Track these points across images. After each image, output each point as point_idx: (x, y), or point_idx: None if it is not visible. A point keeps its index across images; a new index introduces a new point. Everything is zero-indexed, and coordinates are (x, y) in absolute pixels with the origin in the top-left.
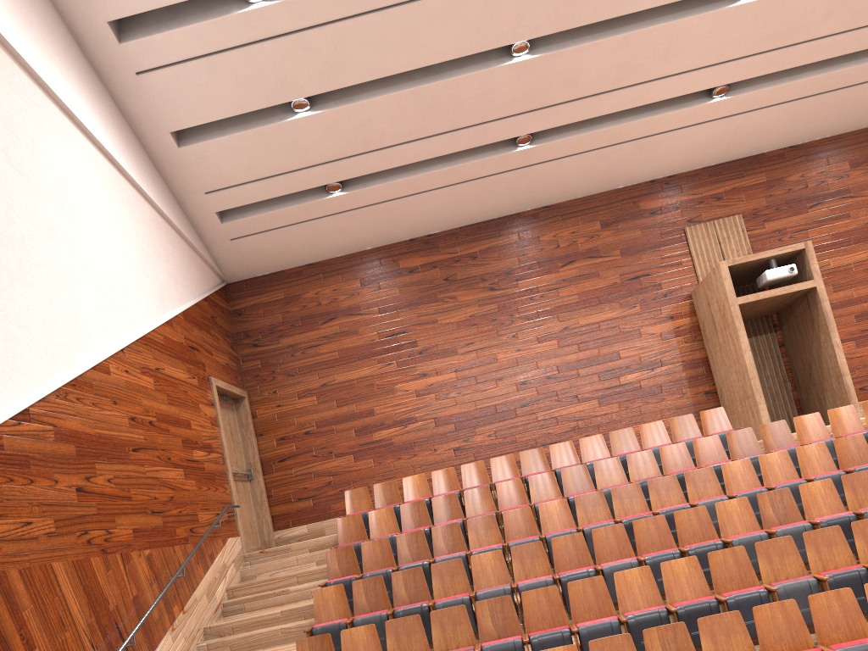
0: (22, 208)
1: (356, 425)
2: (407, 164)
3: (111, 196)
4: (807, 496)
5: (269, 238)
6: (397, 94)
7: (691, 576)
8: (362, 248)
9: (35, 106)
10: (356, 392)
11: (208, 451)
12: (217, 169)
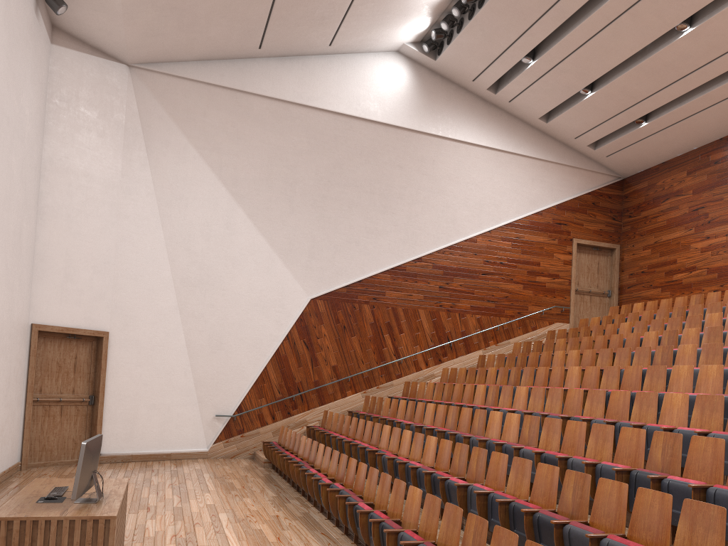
0: (425, 187)
1: (665, 269)
2: (681, 97)
3: (489, 164)
4: (685, 336)
5: (626, 153)
6: (627, 73)
7: (576, 359)
8: (690, 149)
9: (436, 146)
10: (669, 248)
11: (553, 277)
12: (570, 128)
